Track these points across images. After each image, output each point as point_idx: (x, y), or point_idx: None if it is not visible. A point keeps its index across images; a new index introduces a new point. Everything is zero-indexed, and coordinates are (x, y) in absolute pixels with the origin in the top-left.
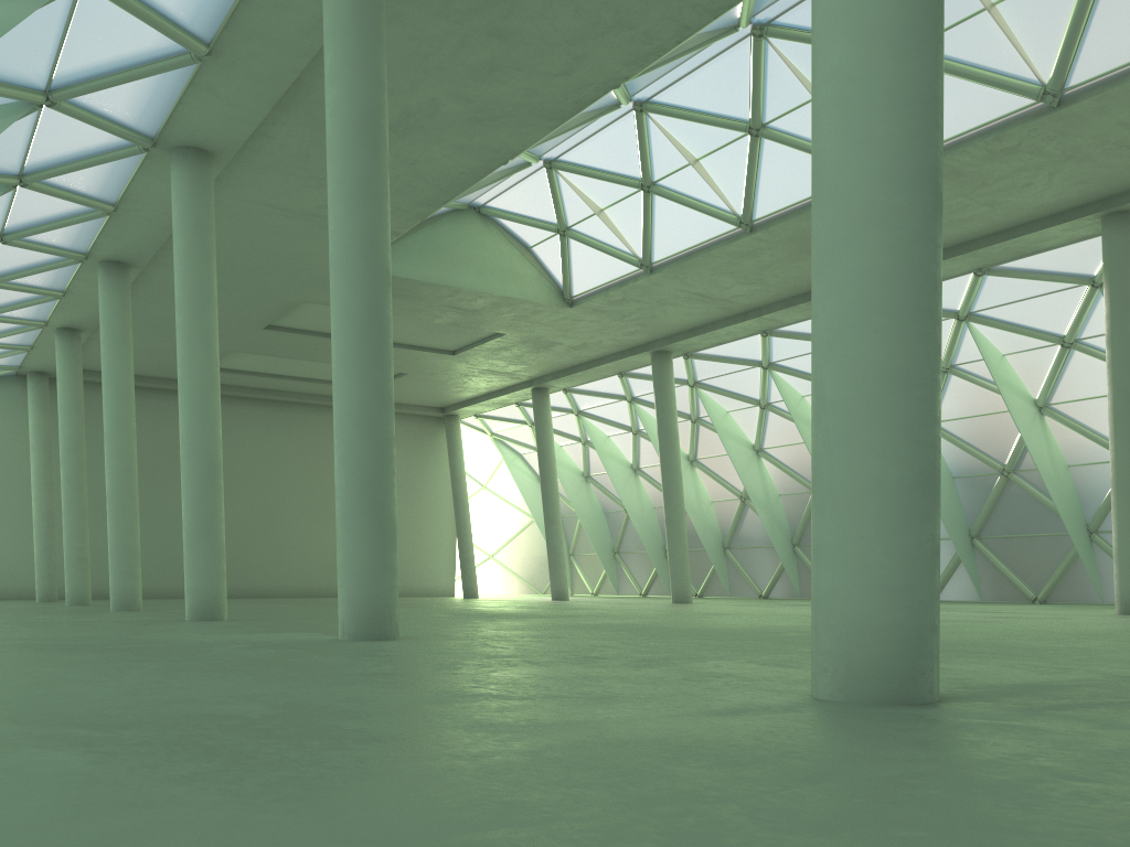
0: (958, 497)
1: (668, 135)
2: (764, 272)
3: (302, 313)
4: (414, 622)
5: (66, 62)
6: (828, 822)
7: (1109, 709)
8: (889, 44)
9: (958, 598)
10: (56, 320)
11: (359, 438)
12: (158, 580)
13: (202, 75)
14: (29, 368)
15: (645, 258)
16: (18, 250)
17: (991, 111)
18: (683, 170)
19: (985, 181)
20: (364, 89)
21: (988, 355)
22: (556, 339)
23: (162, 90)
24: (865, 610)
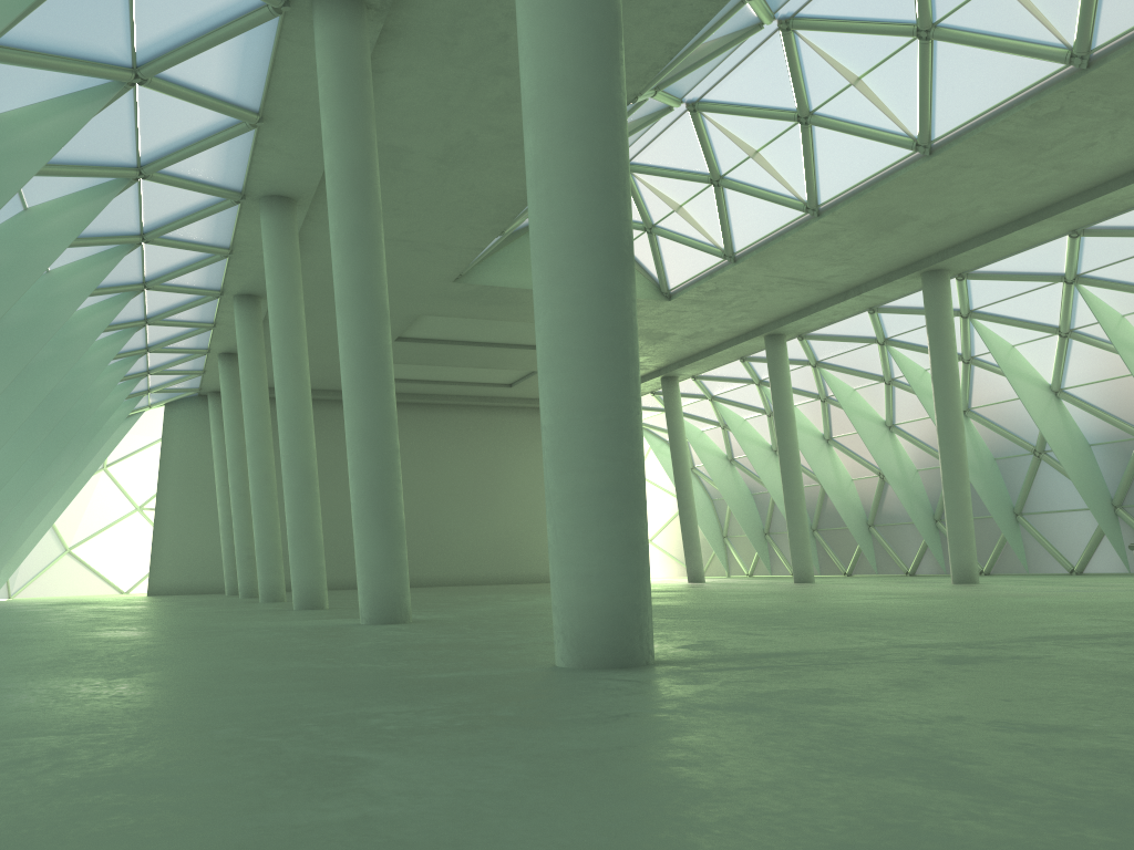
0: (1096, 466)
1: (724, 130)
2: (848, 253)
3: (425, 325)
4: (477, 607)
5: (146, 142)
6: (245, 734)
7: (753, 670)
8: (560, 135)
9: (1105, 570)
10: (216, 347)
11: (363, 452)
12: (334, 573)
13: (262, 137)
14: (208, 389)
15: (726, 249)
16: (162, 293)
17: (1024, 79)
18: (746, 162)
19: (1043, 146)
20: (352, 150)
21: (1103, 317)
22: (667, 330)
23: (234, 154)
24: (571, 593)
